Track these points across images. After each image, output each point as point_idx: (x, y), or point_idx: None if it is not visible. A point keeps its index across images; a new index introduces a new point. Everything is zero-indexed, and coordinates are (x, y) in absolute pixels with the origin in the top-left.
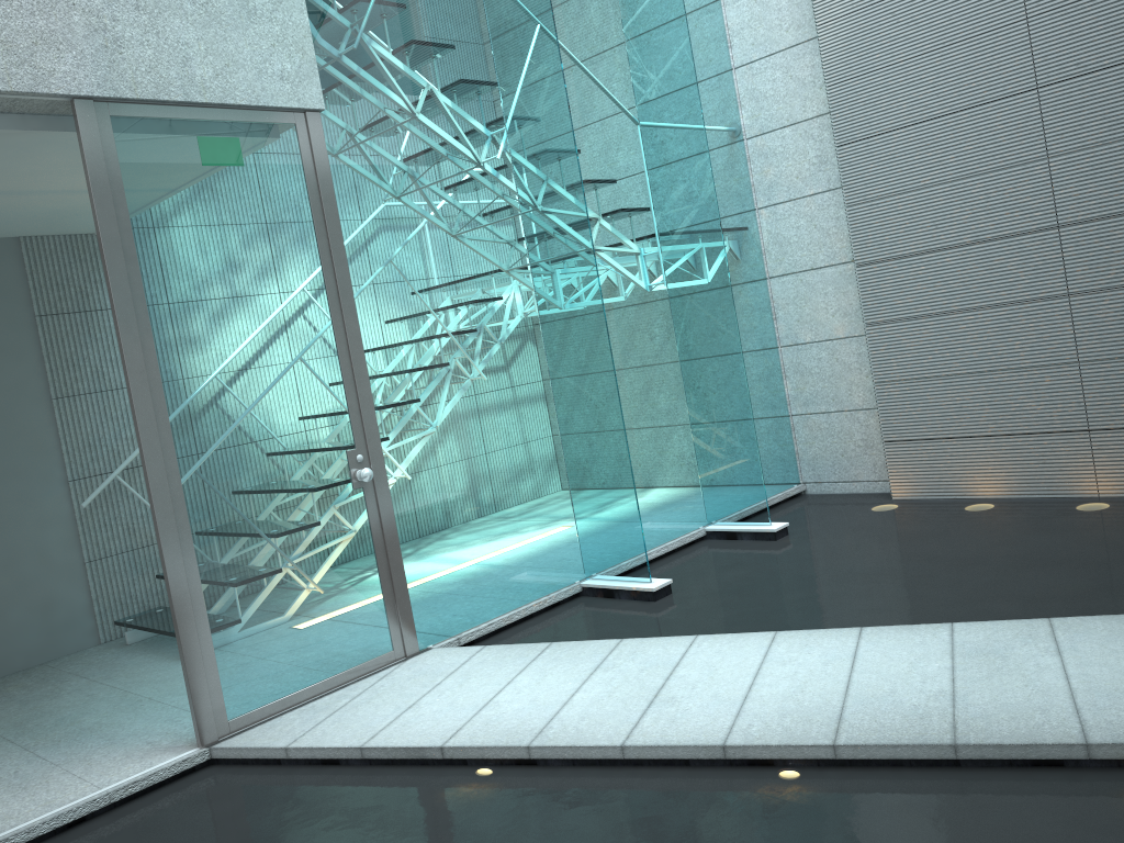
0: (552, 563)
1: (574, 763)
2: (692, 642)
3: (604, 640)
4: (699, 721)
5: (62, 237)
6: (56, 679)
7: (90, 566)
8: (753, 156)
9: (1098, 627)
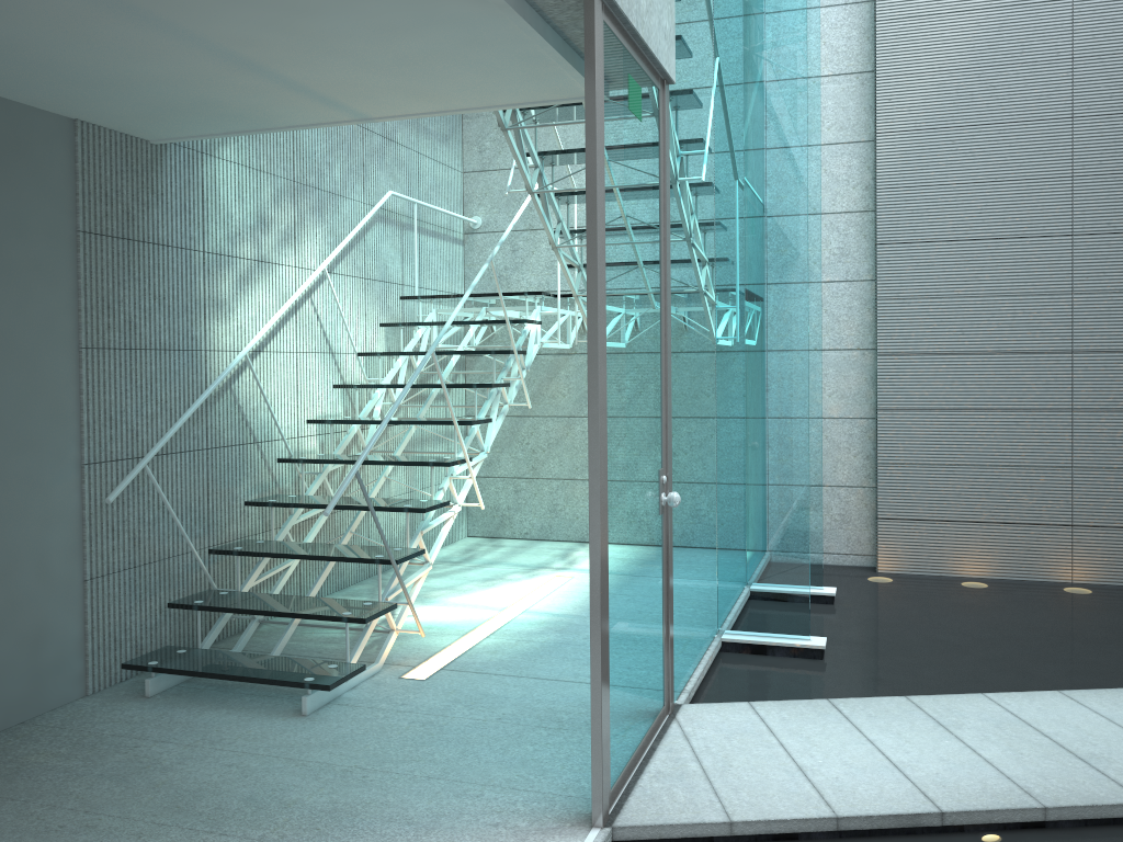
0: (710, 615)
1: (1086, 823)
2: (991, 700)
3: (886, 697)
4: None
5: (118, 135)
6: (109, 745)
7: (90, 586)
8: None
9: None
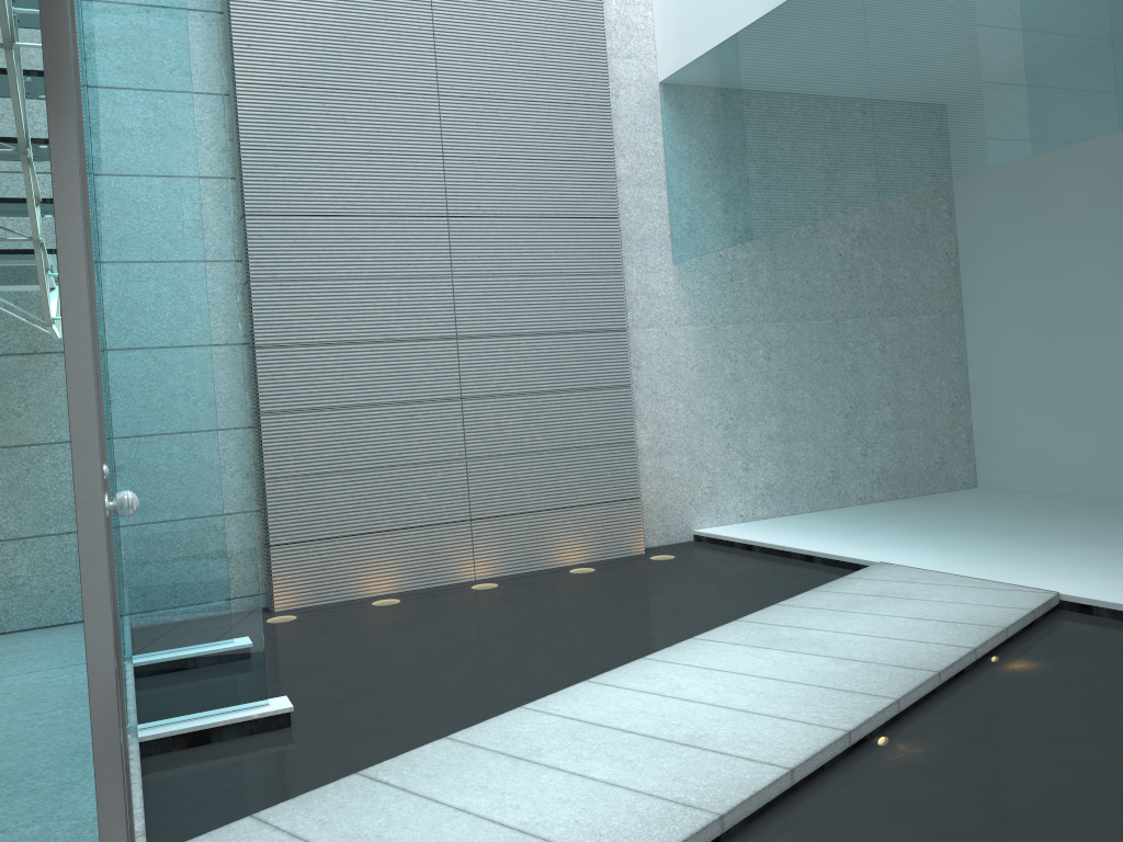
0: None
1: (750, 818)
2: (538, 711)
3: (425, 746)
4: (775, 732)
5: None
6: None
7: None
8: None
9: (777, 615)
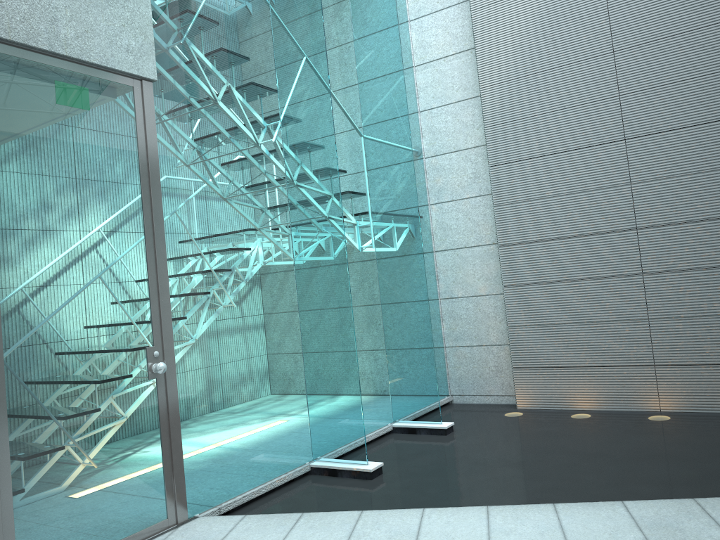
0: (291, 447)
1: None
2: (422, 514)
3: (347, 511)
4: None
5: None
6: None
7: None
8: (429, 169)
9: None
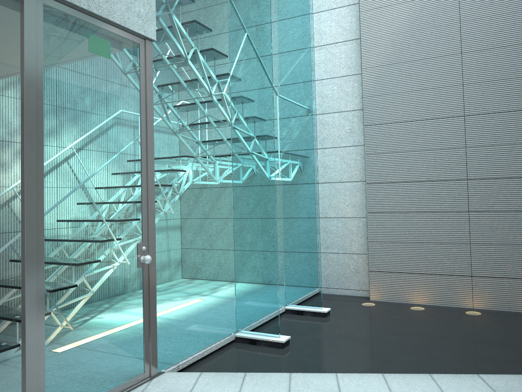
0: (223, 322)
1: None
2: (336, 378)
3: (279, 373)
4: None
5: None
6: None
7: None
8: (316, 123)
9: None
